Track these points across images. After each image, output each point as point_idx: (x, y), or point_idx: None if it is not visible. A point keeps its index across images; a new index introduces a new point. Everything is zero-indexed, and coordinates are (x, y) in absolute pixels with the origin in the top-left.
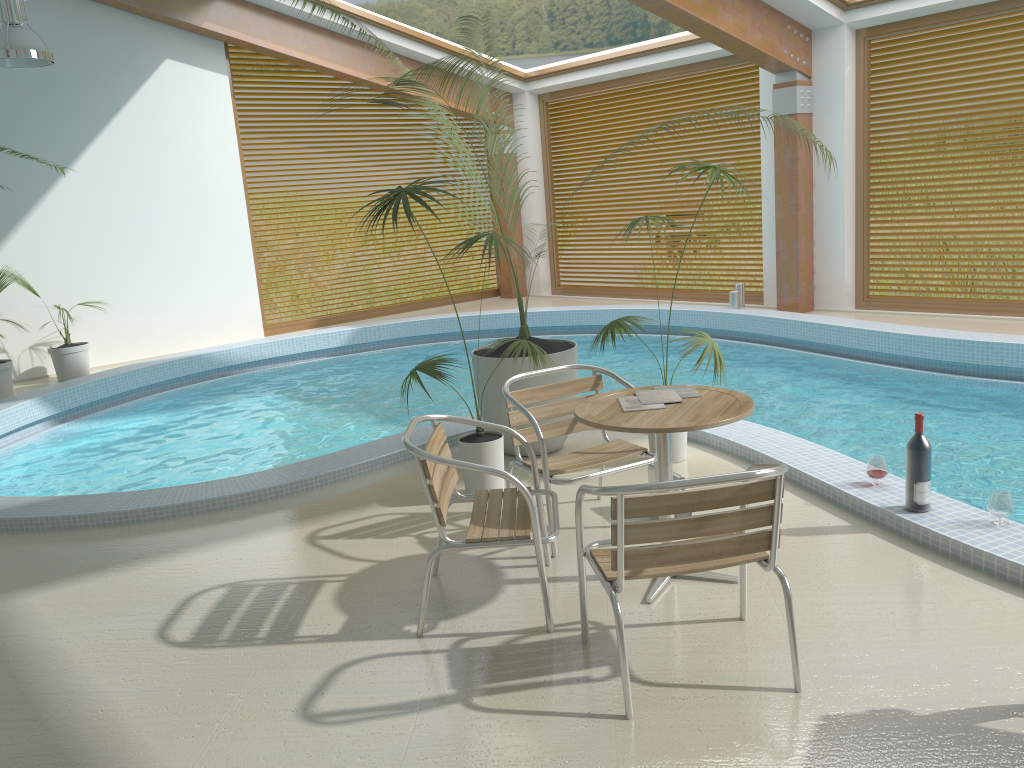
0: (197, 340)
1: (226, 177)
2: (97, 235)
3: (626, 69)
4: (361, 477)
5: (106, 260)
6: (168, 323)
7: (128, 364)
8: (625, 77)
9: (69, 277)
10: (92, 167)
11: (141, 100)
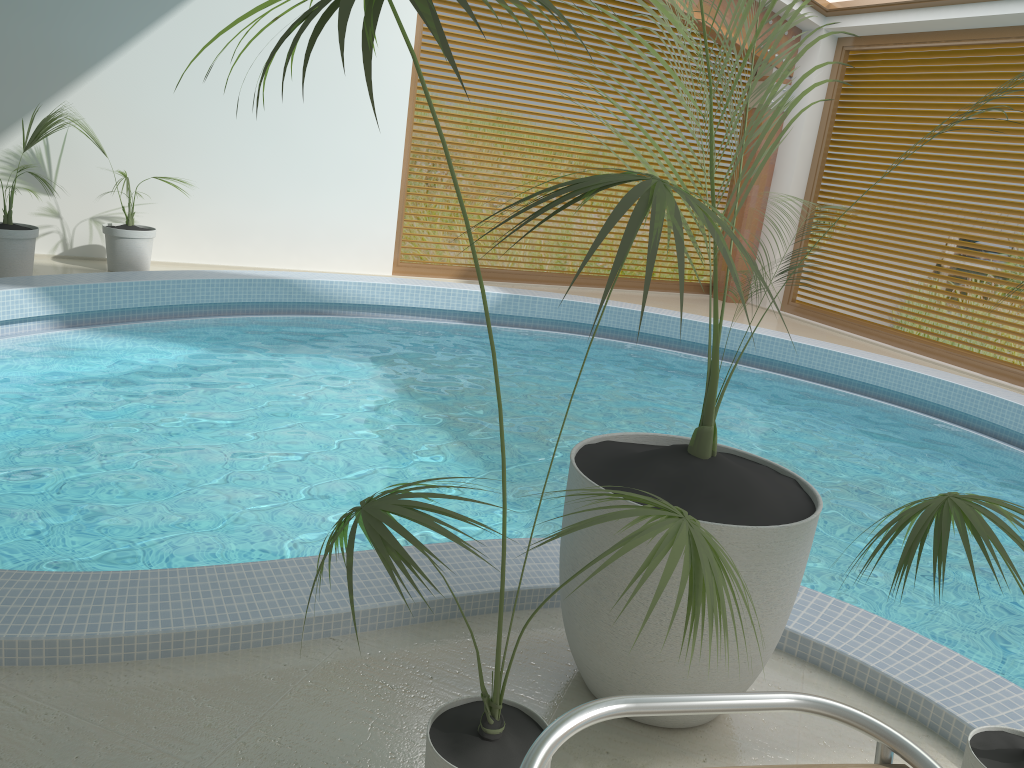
0: (305, 259)
1: (391, 58)
2: (207, 95)
3: (987, 15)
4: (262, 654)
5: (211, 130)
6: (273, 229)
7: (208, 269)
8: (980, 29)
9: (159, 141)
10: (219, 5)
11: None
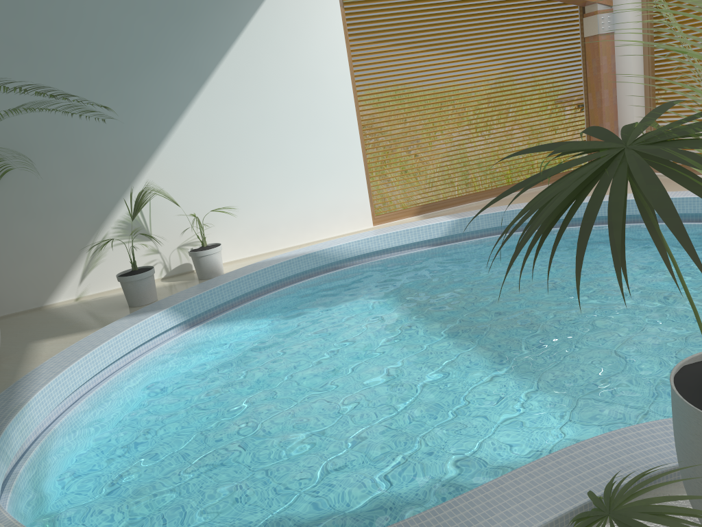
0: (315, 233)
1: (337, 83)
2: (228, 146)
3: None
4: None
5: (236, 168)
6: (290, 219)
7: (257, 258)
8: None
9: (206, 185)
10: (221, 85)
11: (260, 19)
